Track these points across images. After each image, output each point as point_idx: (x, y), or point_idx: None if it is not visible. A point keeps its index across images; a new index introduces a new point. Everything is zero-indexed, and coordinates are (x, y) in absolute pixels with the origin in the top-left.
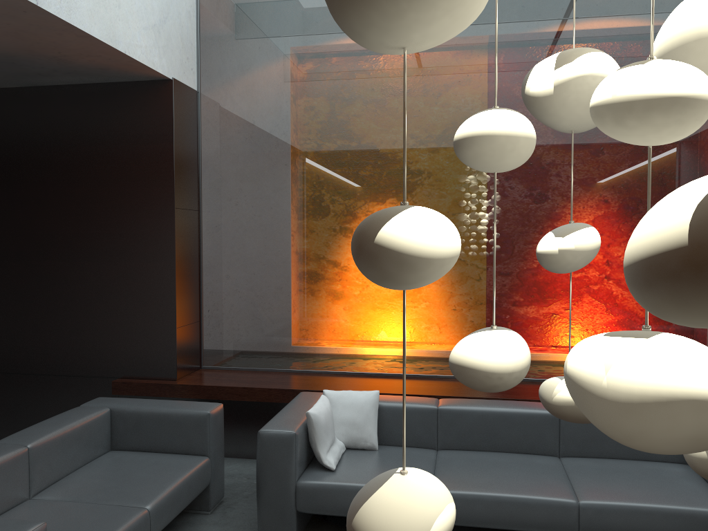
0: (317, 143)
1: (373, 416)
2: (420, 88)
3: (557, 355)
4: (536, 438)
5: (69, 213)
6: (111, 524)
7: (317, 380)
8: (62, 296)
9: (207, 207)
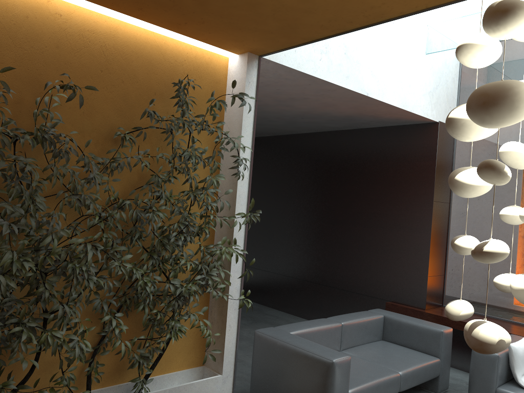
0: None
1: None
2: None
3: None
4: None
5: (371, 200)
6: (379, 374)
7: None
8: (362, 248)
9: (455, 201)
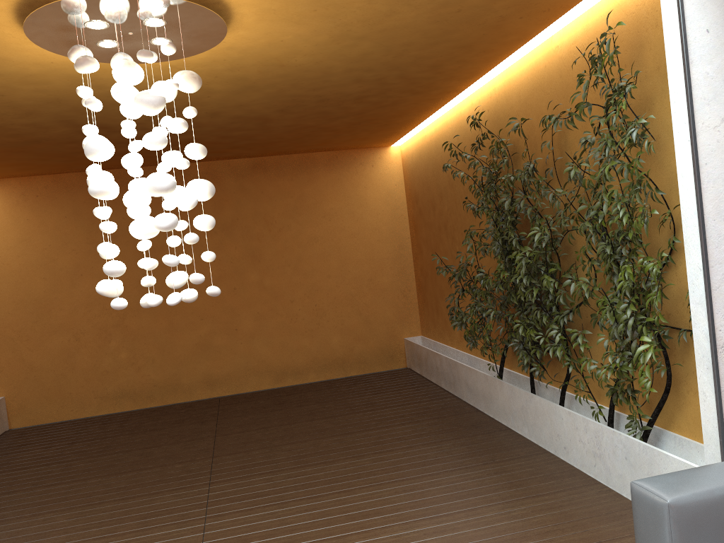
0: None
1: None
2: None
3: None
4: None
5: None
6: None
7: None
8: None
9: None
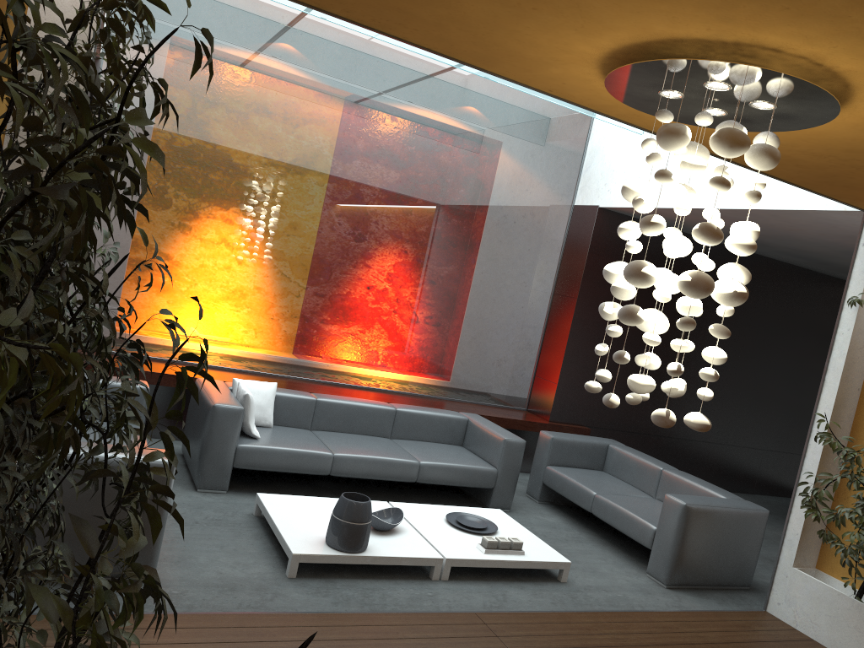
0: (215, 155)
1: (272, 402)
2: (314, 135)
3: (373, 369)
4: (379, 425)
5: None
6: None
7: None
8: None
9: None
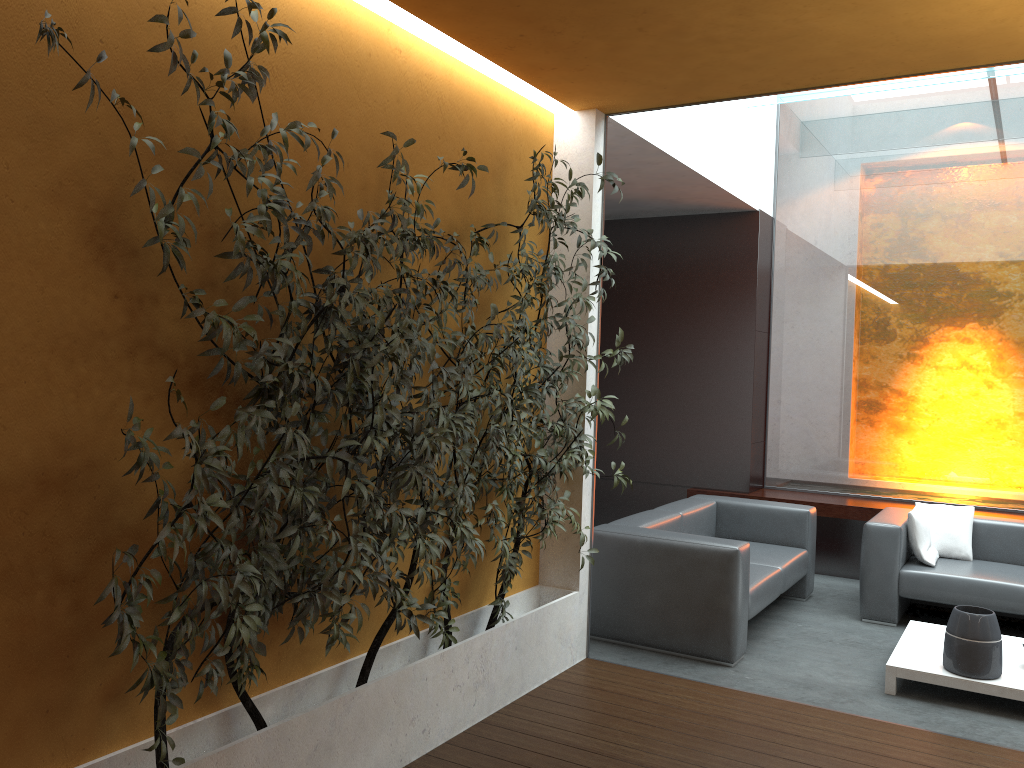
0: (899, 267)
1: (967, 529)
2: (1020, 211)
3: None
4: None
5: (651, 334)
6: (761, 570)
7: (892, 504)
8: (640, 409)
9: (777, 329)
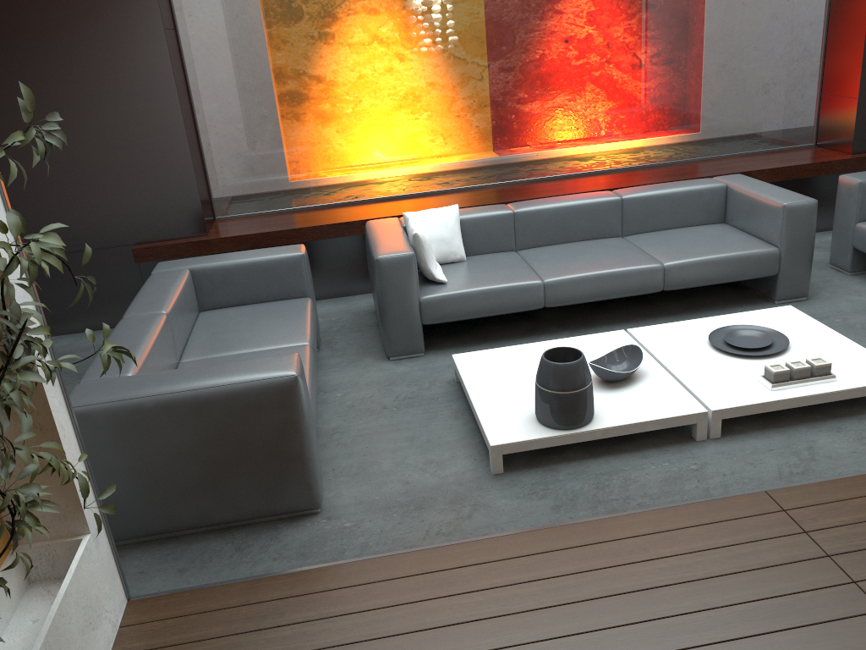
0: None
1: (457, 230)
2: None
3: (588, 148)
4: (603, 224)
5: (16, 50)
6: None
7: (359, 210)
8: None
9: (185, 23)
